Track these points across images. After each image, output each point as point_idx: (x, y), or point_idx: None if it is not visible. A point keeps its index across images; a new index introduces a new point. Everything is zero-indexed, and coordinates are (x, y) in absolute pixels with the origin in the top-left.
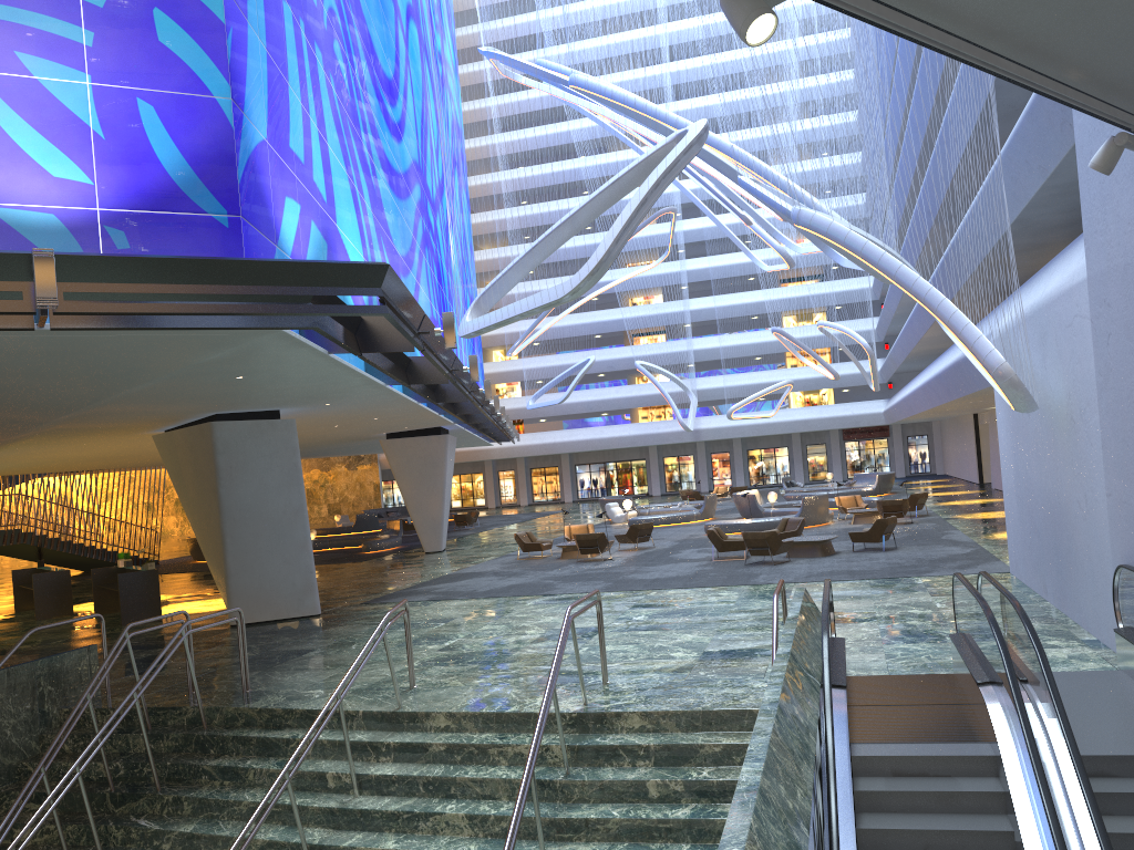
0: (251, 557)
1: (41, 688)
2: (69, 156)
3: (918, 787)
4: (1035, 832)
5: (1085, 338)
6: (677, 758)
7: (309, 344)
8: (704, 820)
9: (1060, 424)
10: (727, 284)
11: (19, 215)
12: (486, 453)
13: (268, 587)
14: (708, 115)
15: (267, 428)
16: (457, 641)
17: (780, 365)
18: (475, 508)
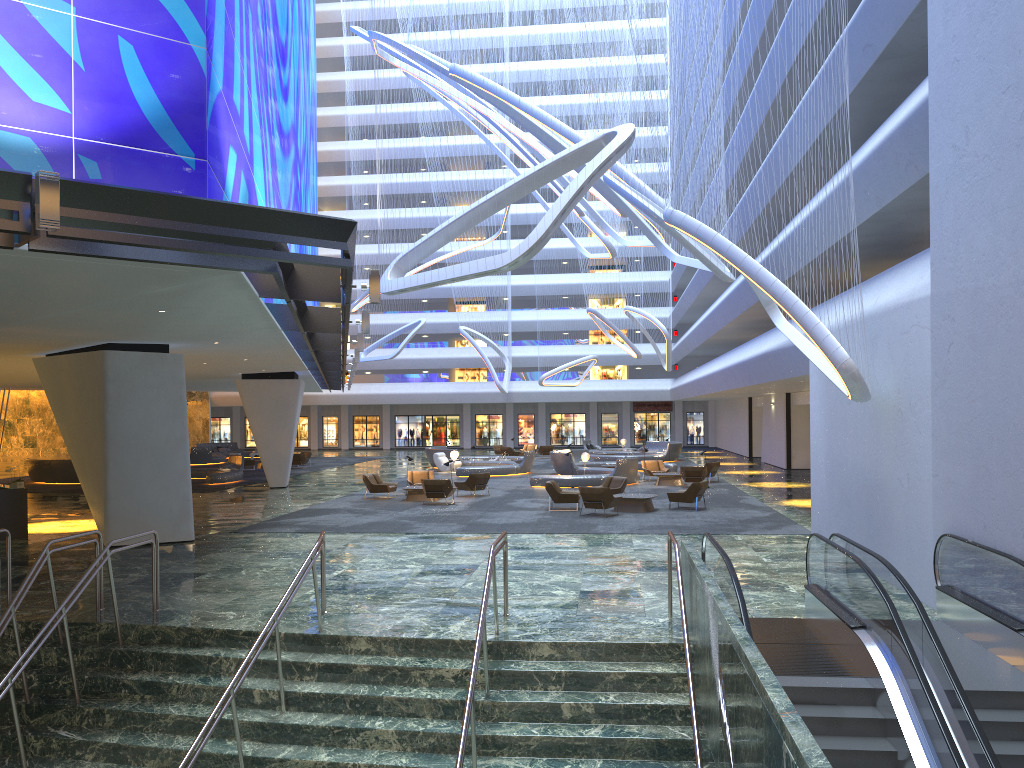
0: (132, 482)
1: None
2: (49, 83)
3: (813, 713)
4: (923, 752)
5: (923, 344)
6: (585, 684)
7: (251, 287)
8: (616, 739)
9: (885, 414)
10: (543, 266)
11: None
12: (314, 398)
13: (146, 511)
14: None
15: (157, 361)
16: (344, 571)
17: (584, 341)
18: (298, 449)
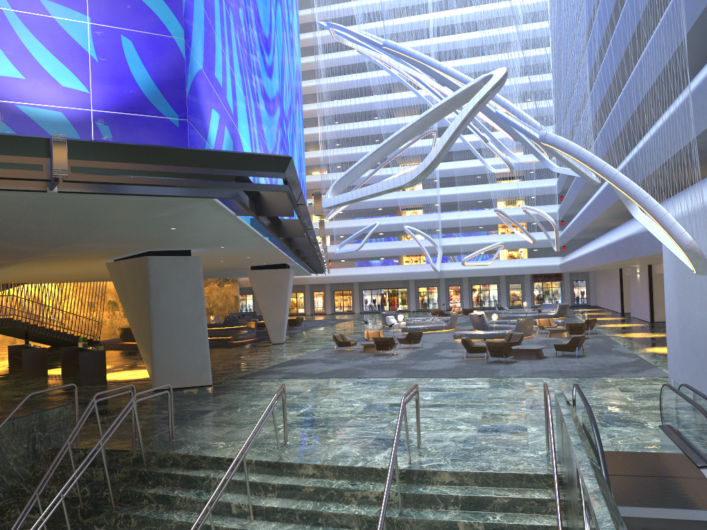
0: (169, 345)
1: (34, 434)
2: (73, 72)
3: None
4: None
5: None
6: (477, 505)
7: (226, 209)
8: None
9: None
10: (463, 180)
11: (38, 111)
12: (306, 280)
13: (179, 365)
14: None
15: (182, 262)
16: (308, 409)
17: (494, 232)
18: (298, 314)
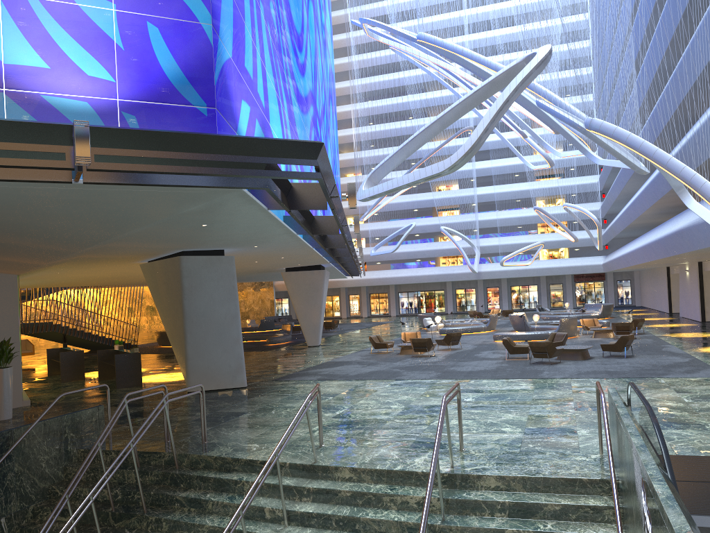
0: (203, 347)
1: (66, 435)
2: (99, 61)
3: None
4: None
5: None
6: (526, 513)
7: (257, 202)
8: None
9: None
10: (500, 179)
11: (63, 102)
12: (342, 283)
13: (213, 367)
14: None
15: (216, 262)
16: (344, 411)
17: (534, 232)
18: (333, 318)
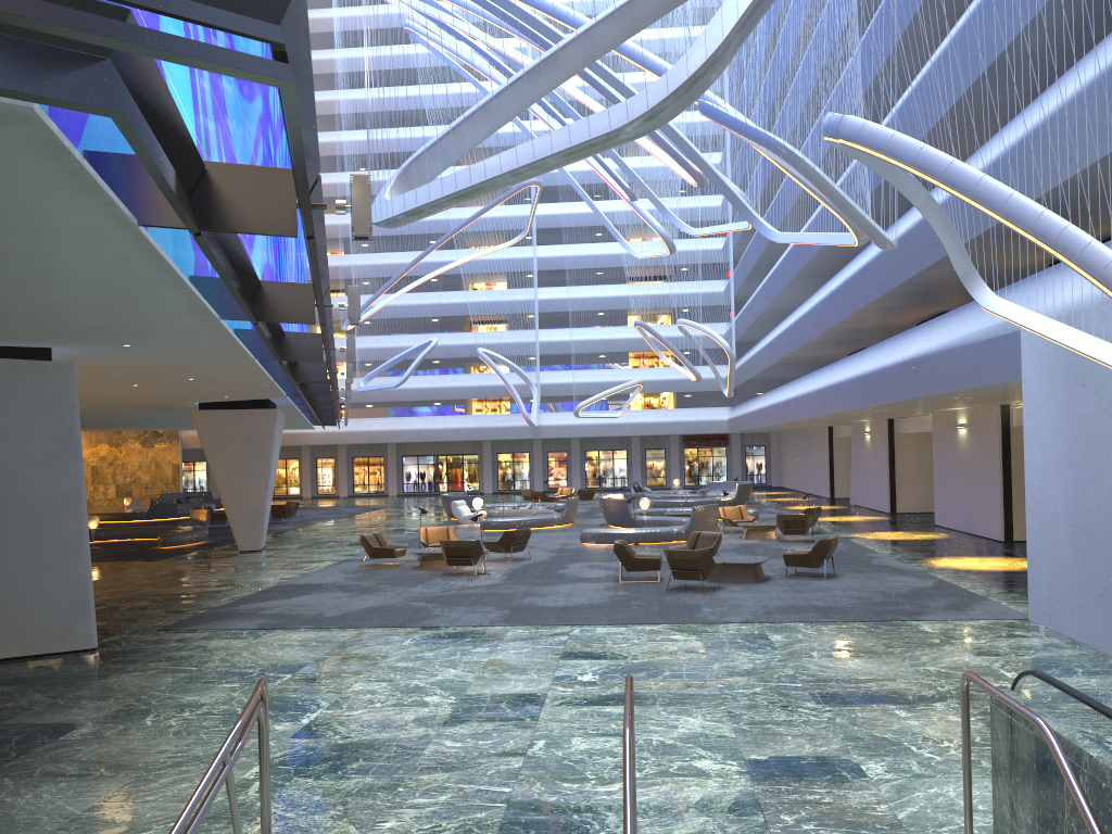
0: None
1: None
2: None
3: None
4: None
5: None
6: None
7: (102, 186)
8: None
9: None
10: (574, 277)
11: None
12: (305, 437)
13: (16, 607)
14: (567, 97)
15: (29, 373)
16: (321, 715)
17: (624, 365)
18: (288, 497)
